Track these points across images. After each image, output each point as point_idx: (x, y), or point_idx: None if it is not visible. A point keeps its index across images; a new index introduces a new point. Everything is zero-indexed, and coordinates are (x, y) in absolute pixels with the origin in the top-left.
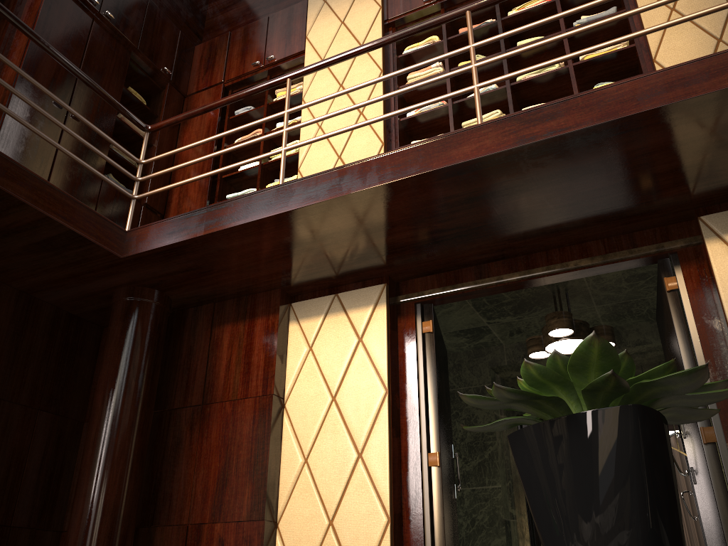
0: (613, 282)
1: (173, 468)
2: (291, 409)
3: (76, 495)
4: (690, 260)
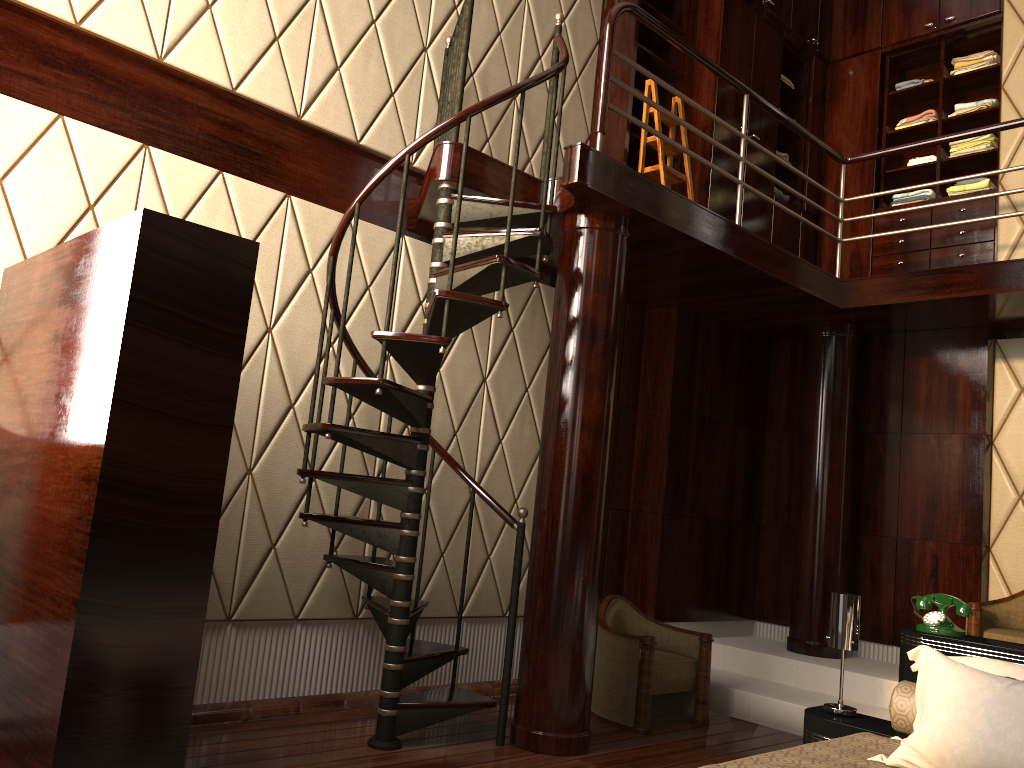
0: None
1: (874, 487)
2: (1000, 447)
3: (802, 507)
4: None
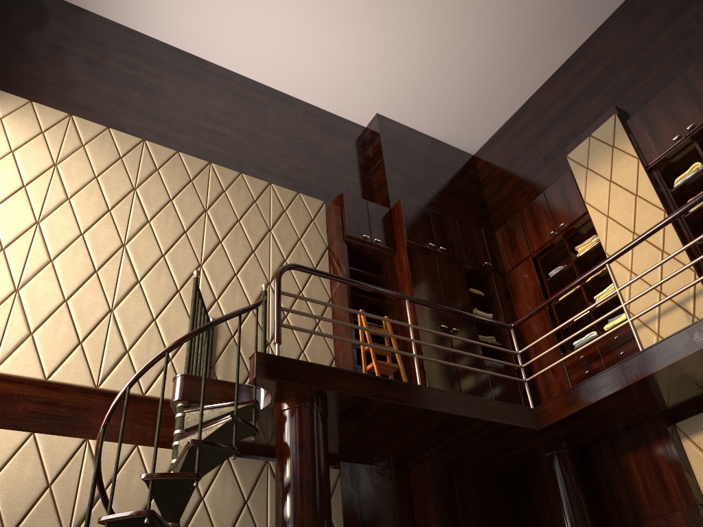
0: None
1: None
2: None
3: None
4: None
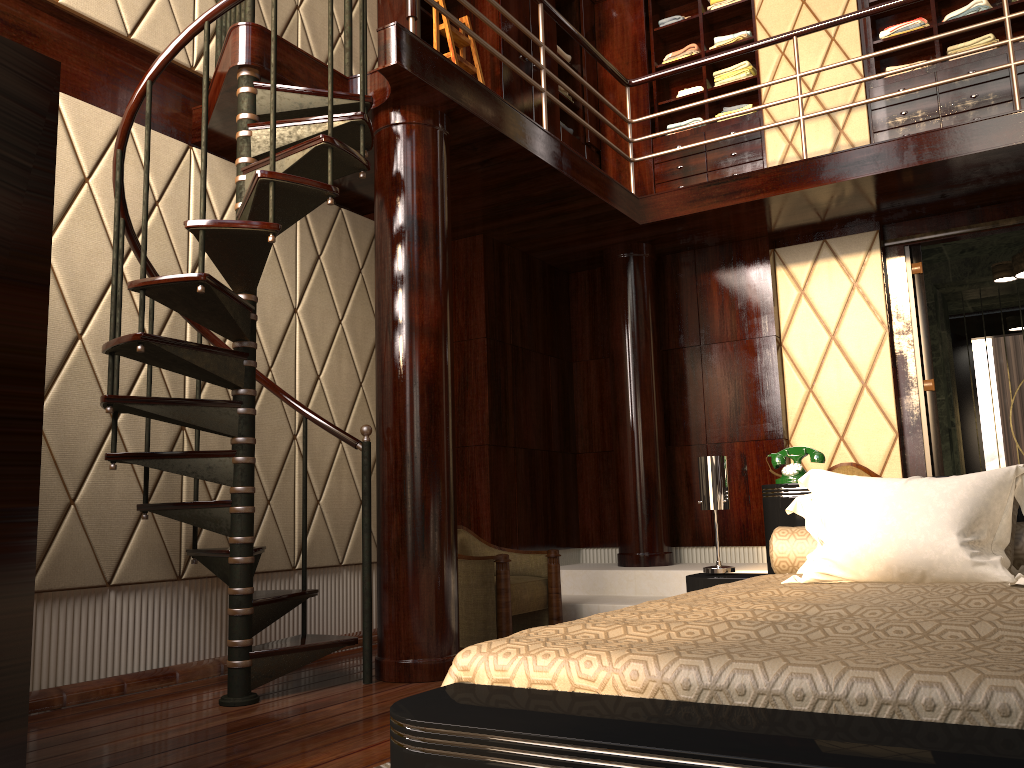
0: None
1: (681, 400)
2: (789, 347)
3: (619, 425)
4: None
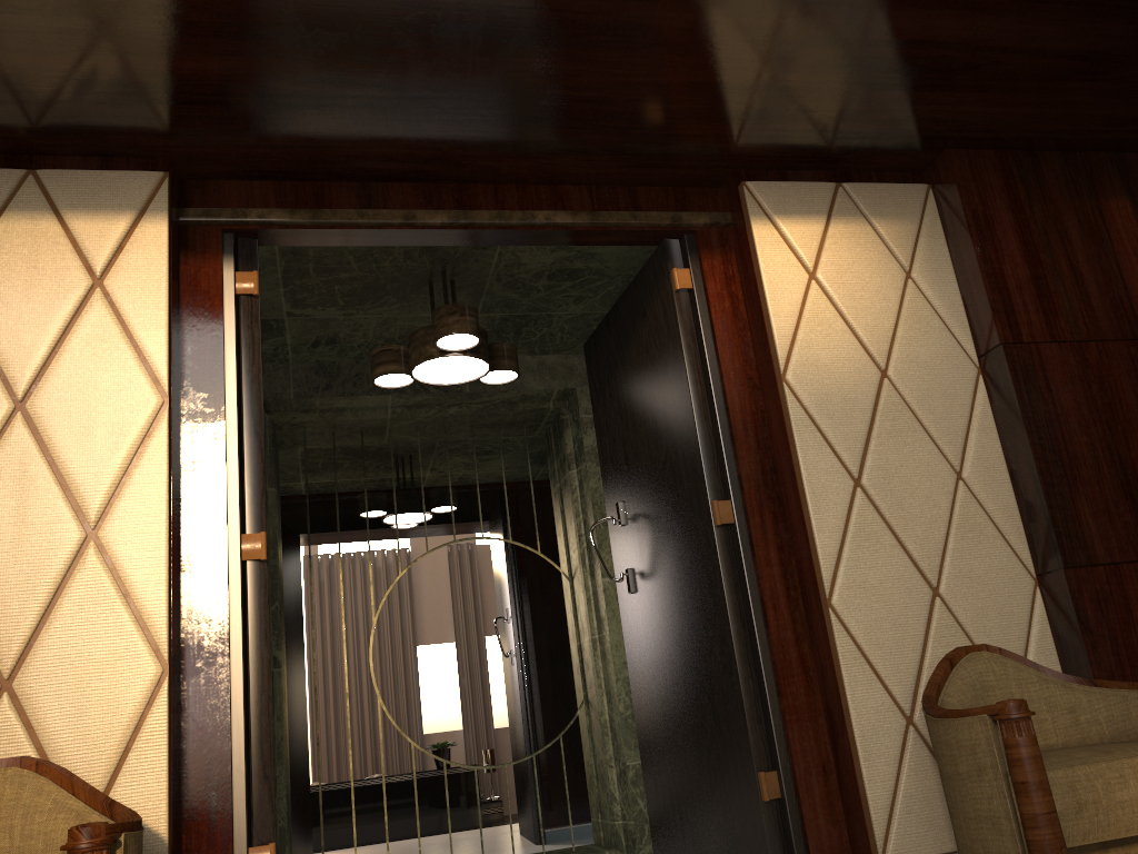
0: (531, 276)
1: None
2: None
3: None
4: (714, 248)
